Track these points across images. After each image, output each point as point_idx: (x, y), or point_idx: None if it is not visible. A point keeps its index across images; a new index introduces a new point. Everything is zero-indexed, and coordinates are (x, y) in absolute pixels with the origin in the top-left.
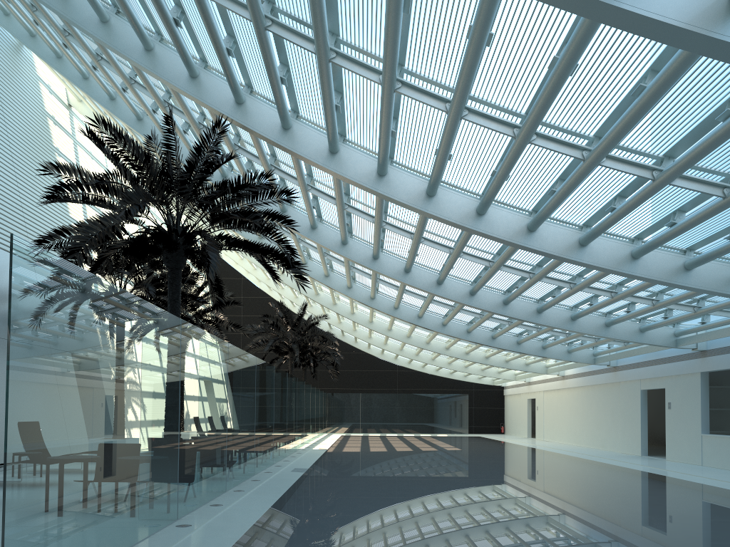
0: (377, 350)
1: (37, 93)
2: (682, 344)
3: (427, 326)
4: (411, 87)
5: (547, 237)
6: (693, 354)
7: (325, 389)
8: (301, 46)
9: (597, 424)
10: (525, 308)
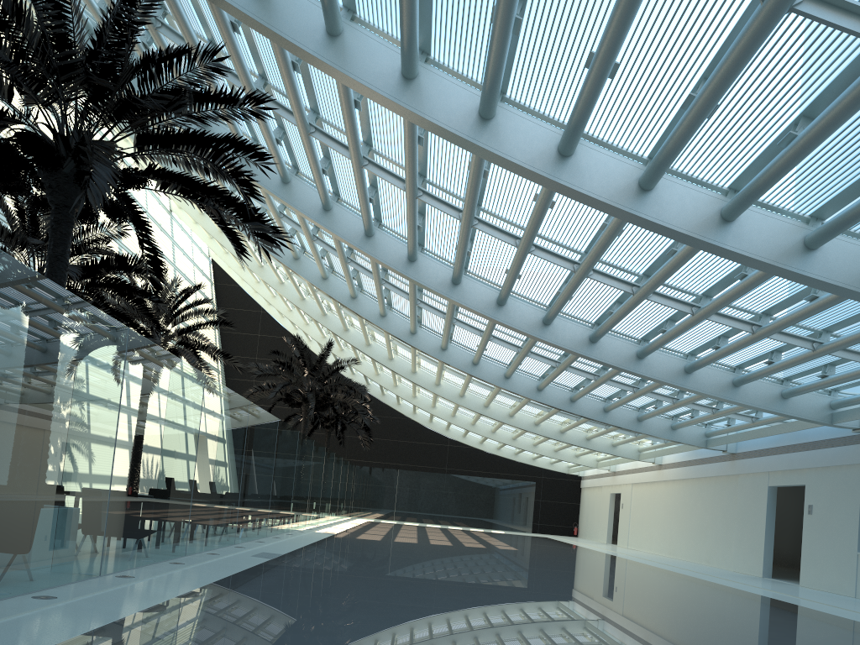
0: (425, 416)
1: None
2: (841, 420)
3: (484, 377)
4: None
5: (669, 202)
6: (852, 437)
7: (354, 460)
8: None
9: (702, 531)
10: (619, 349)
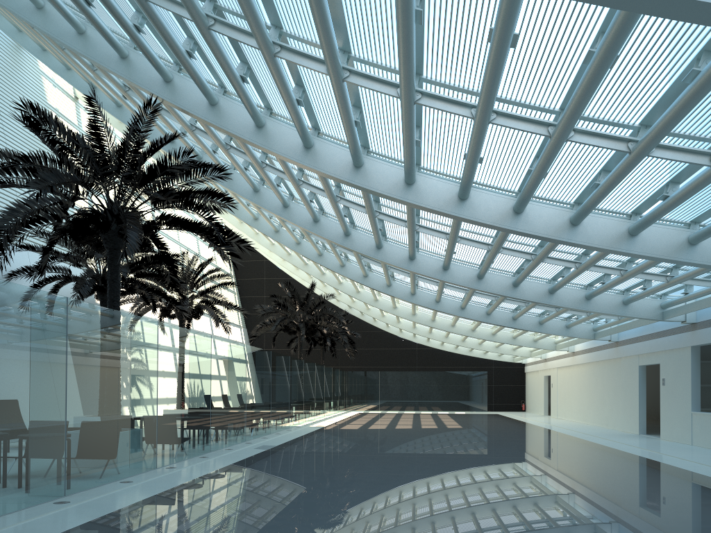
0: (396, 328)
1: (39, 87)
2: (668, 316)
3: (420, 303)
4: (291, 51)
5: (479, 205)
6: (684, 327)
7: (345, 367)
8: (180, 15)
9: (602, 402)
10: (500, 281)
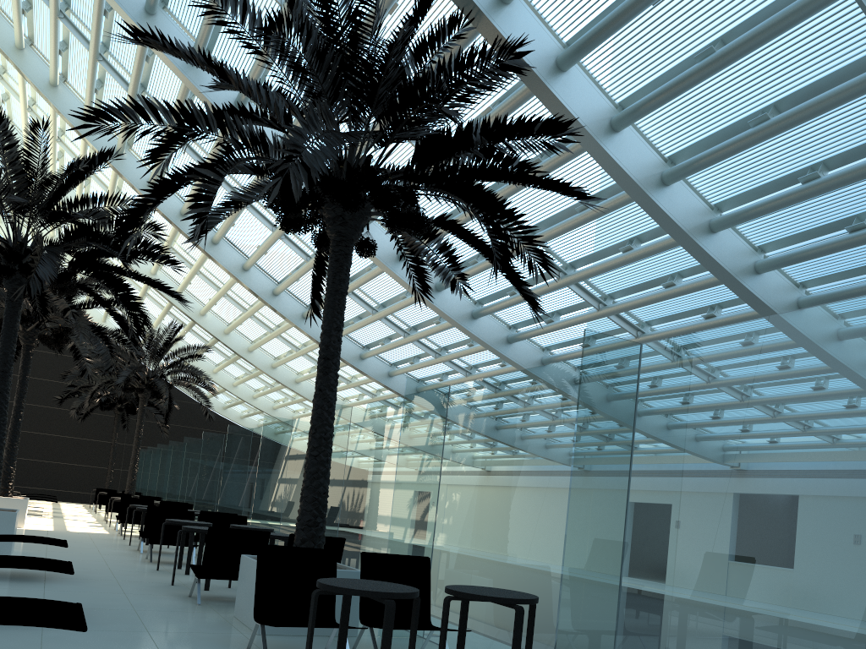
0: (218, 402)
1: None
2: None
3: (398, 389)
4: None
5: None
6: None
7: None
8: None
9: None
10: None
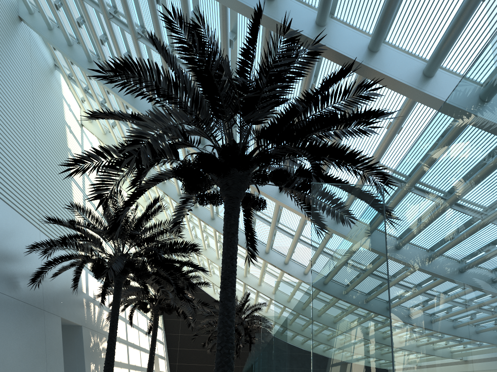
0: None
1: (60, 105)
2: None
3: None
4: None
5: None
6: None
7: None
8: None
9: None
10: None
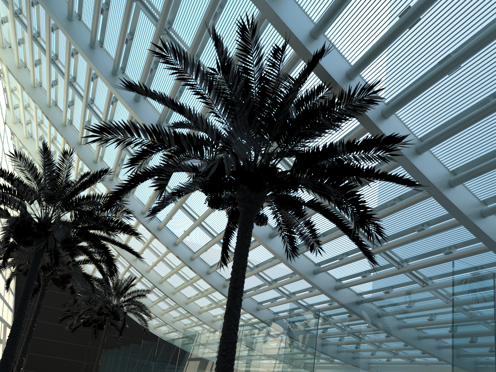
0: (151, 324)
1: None
2: None
3: (262, 318)
4: None
5: None
6: None
7: None
8: None
9: None
10: None
